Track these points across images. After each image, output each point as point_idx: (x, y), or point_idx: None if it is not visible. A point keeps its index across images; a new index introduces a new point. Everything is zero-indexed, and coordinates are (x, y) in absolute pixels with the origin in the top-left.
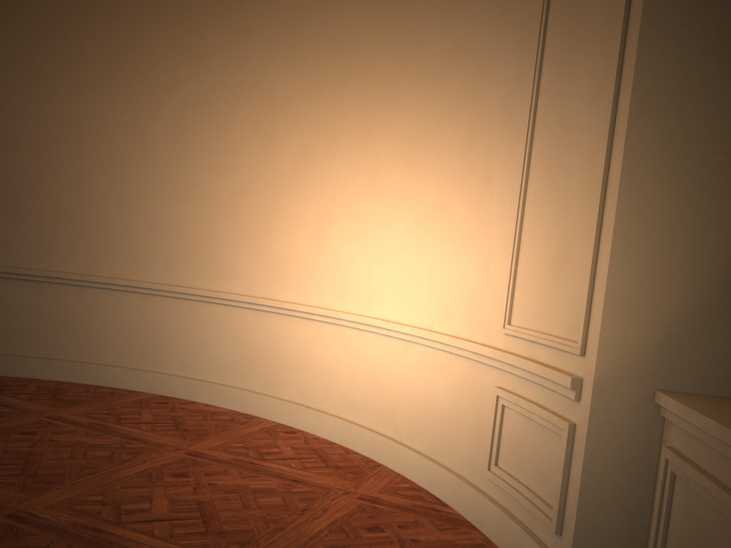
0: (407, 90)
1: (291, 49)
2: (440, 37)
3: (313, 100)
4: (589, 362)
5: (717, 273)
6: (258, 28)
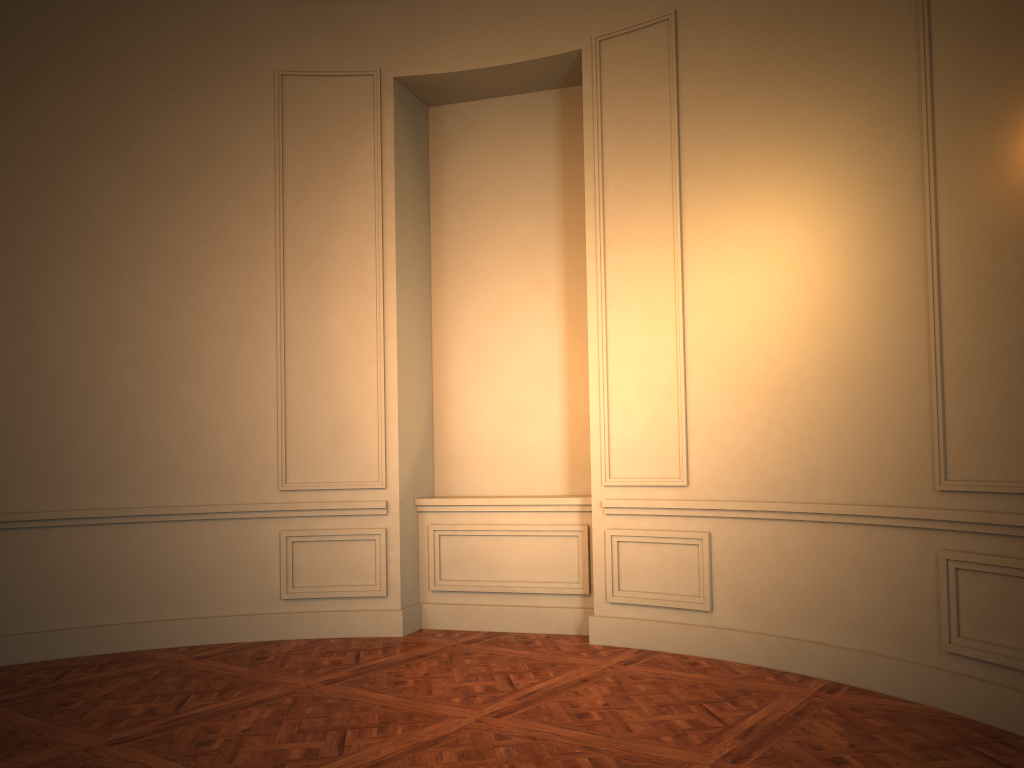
0: (84, 274)
1: None
2: (129, 234)
3: None
4: (392, 490)
5: (423, 433)
6: None
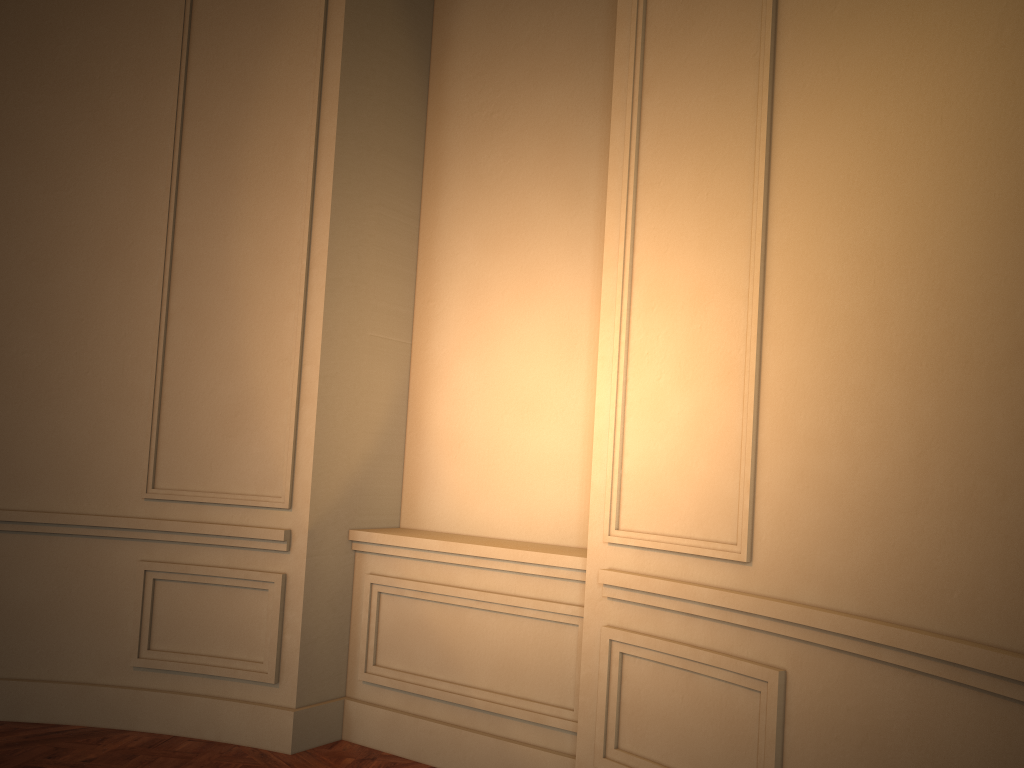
0: None
1: None
2: None
3: None
4: (299, 514)
5: (382, 427)
6: None
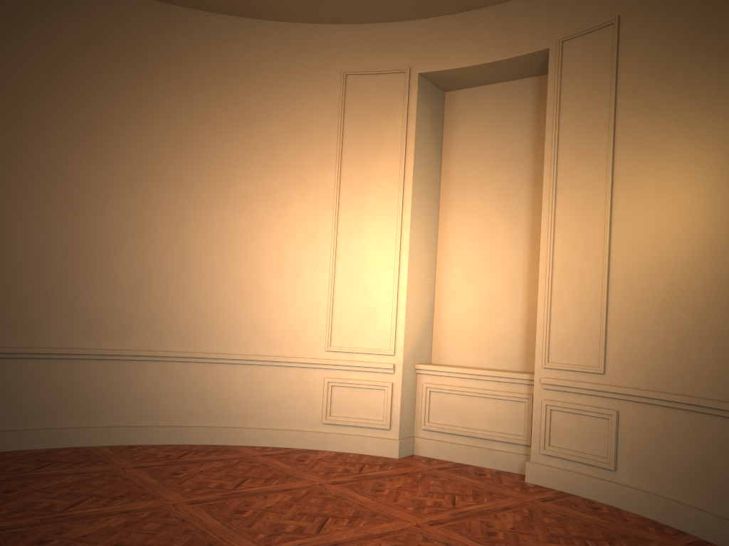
0: (217, 205)
1: (93, 148)
2: (245, 180)
3: (120, 193)
4: (398, 357)
5: (425, 319)
6: (55, 122)
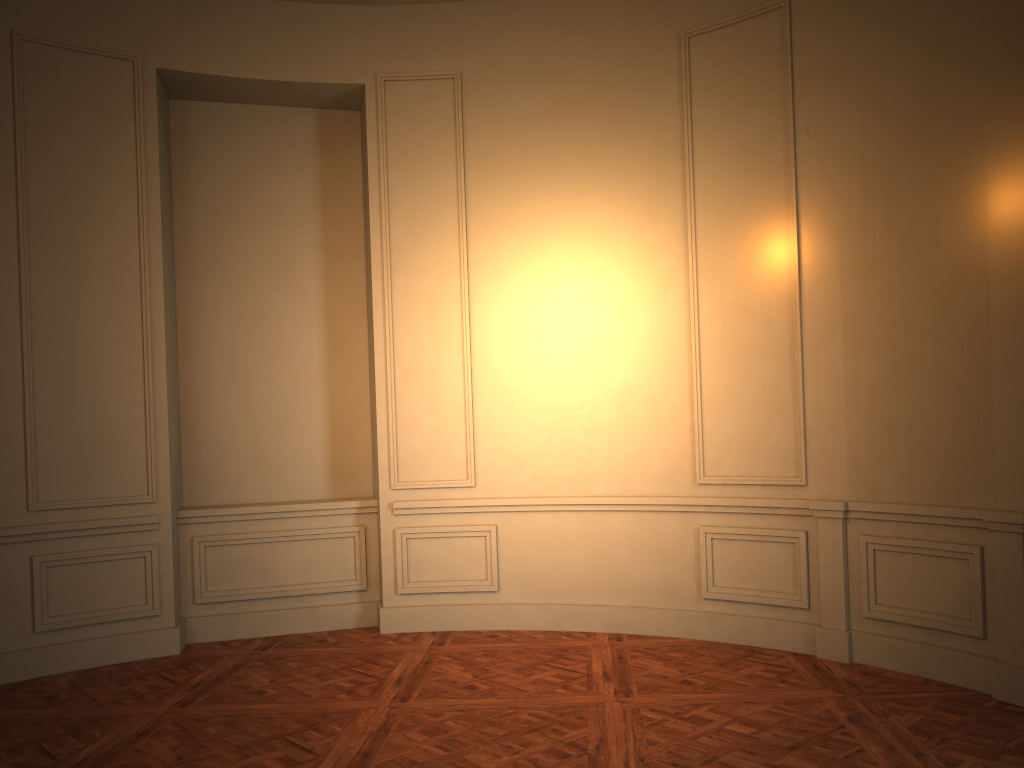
0: None
1: None
2: None
3: None
4: (163, 504)
5: (177, 442)
6: None
